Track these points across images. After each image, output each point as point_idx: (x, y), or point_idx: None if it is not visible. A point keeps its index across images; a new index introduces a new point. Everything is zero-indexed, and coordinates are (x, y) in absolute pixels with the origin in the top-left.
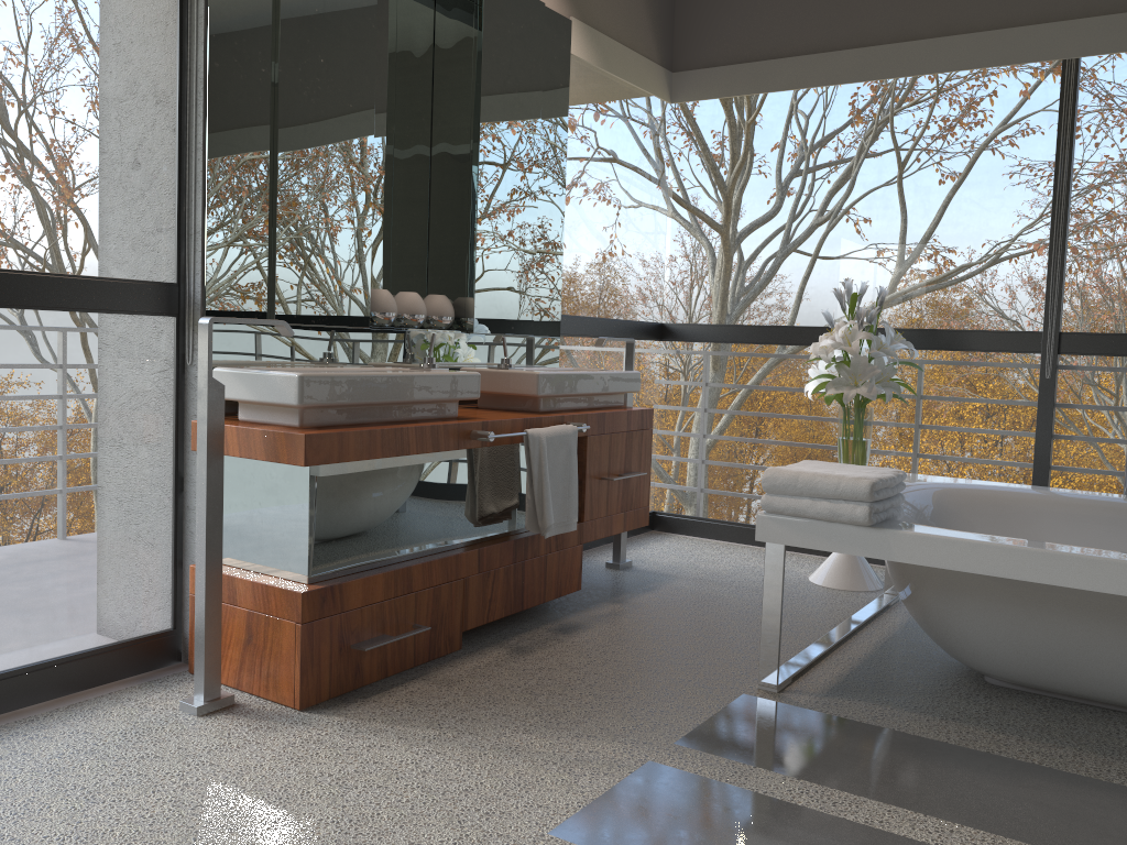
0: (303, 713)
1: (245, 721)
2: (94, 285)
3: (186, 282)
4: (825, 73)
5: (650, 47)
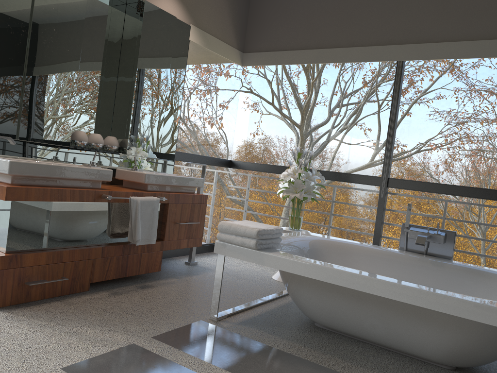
0: None
1: None
2: None
3: None
4: (303, 58)
5: (233, 41)
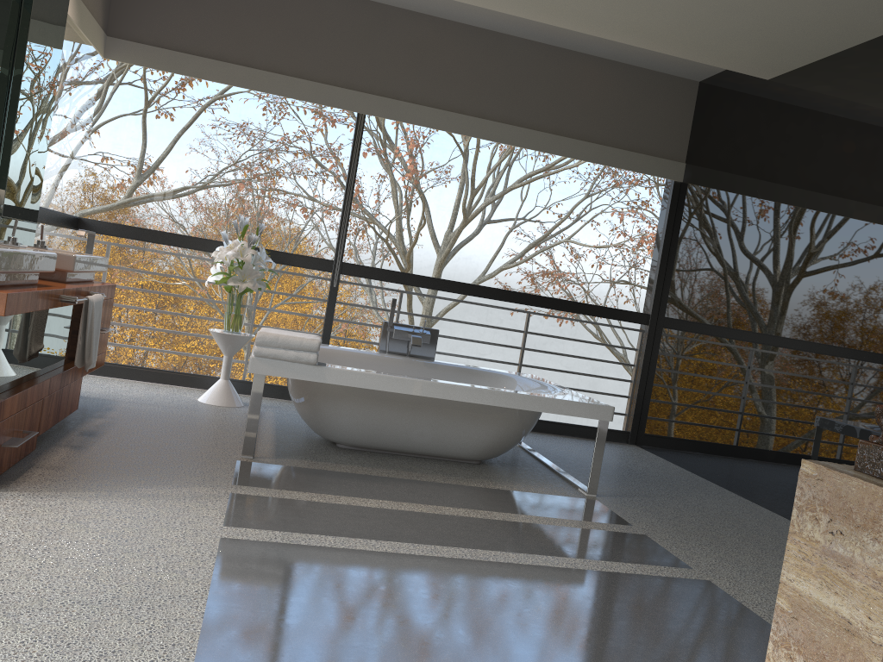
0: None
1: None
2: None
3: None
4: (223, 75)
5: (100, 16)
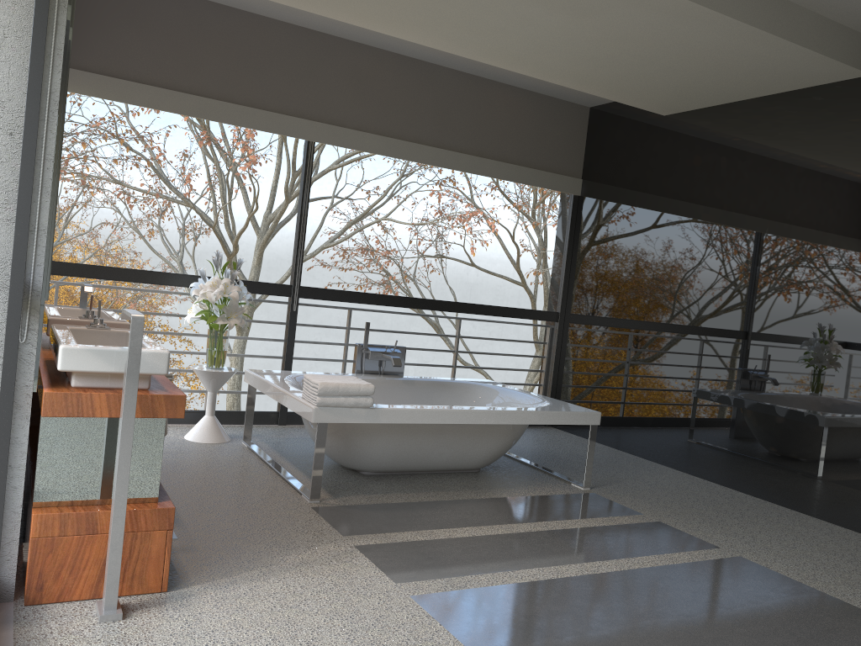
0: (172, 592)
1: (157, 609)
2: None
3: None
4: (176, 105)
5: None
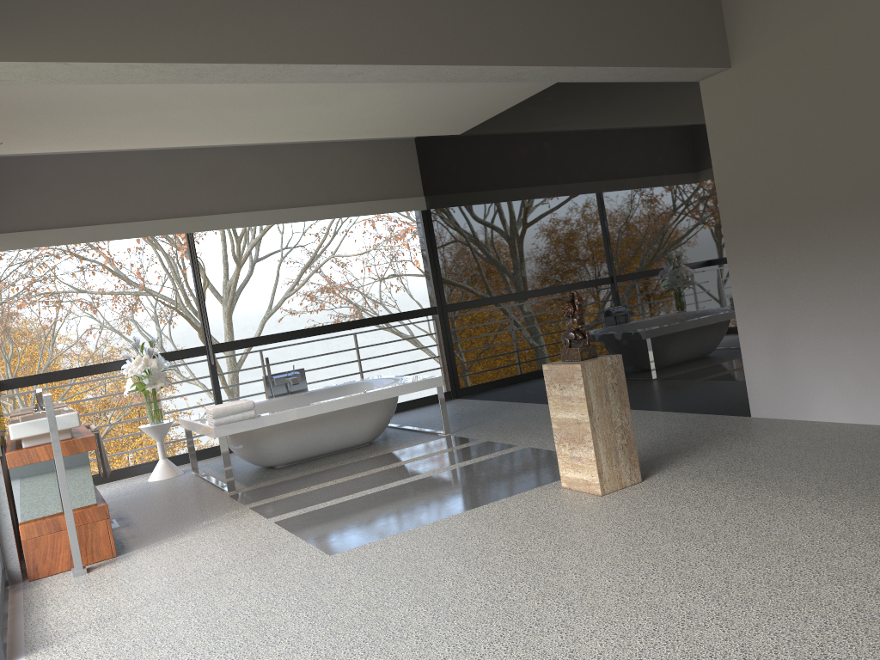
0: (120, 556)
1: (109, 564)
2: None
3: None
4: (76, 237)
5: None
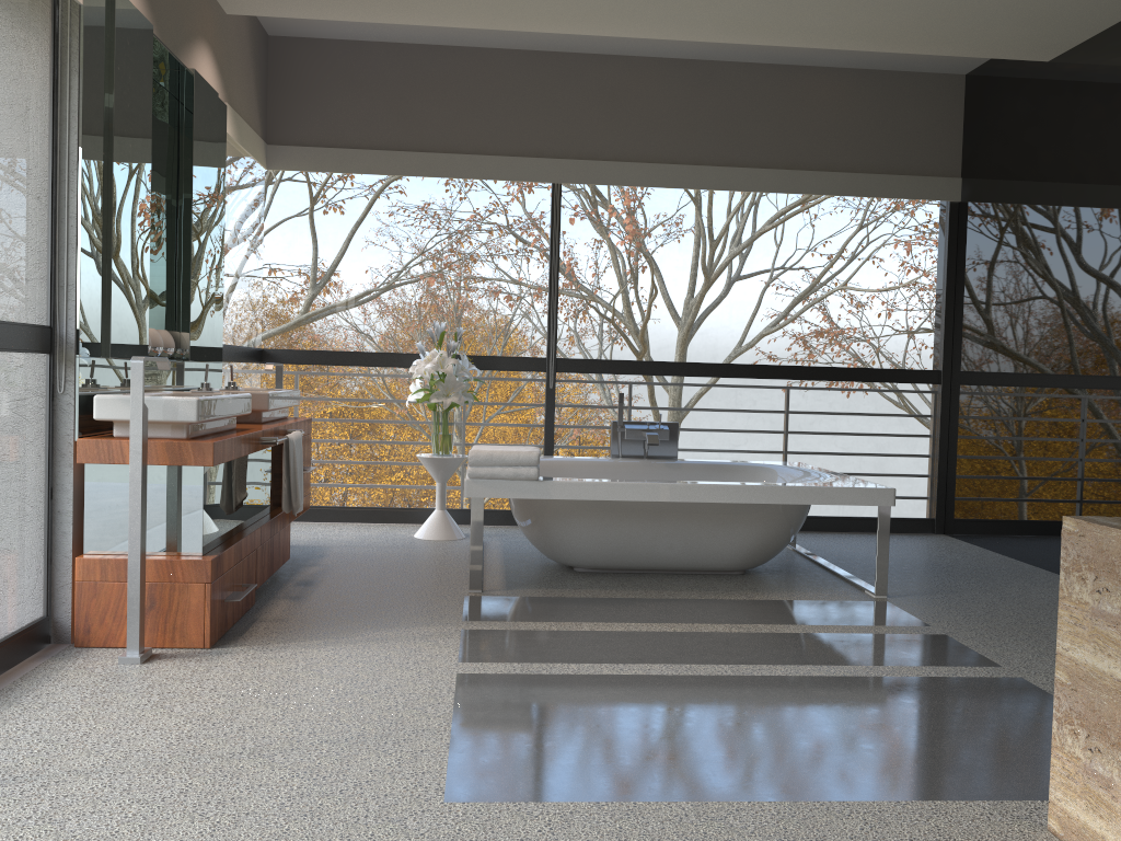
0: (214, 649)
1: (182, 659)
2: (15, 329)
3: (55, 325)
4: (396, 166)
5: (258, 125)
